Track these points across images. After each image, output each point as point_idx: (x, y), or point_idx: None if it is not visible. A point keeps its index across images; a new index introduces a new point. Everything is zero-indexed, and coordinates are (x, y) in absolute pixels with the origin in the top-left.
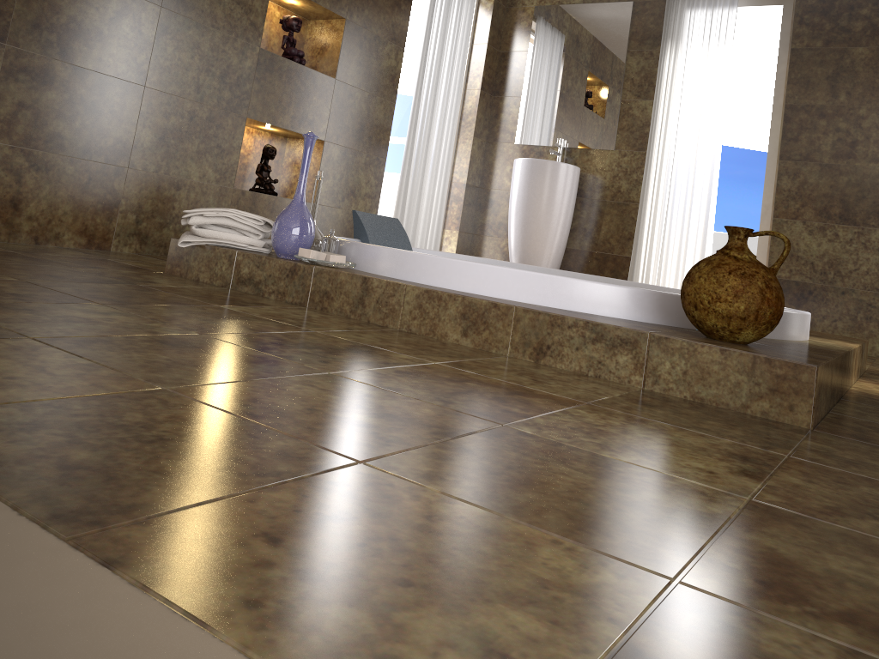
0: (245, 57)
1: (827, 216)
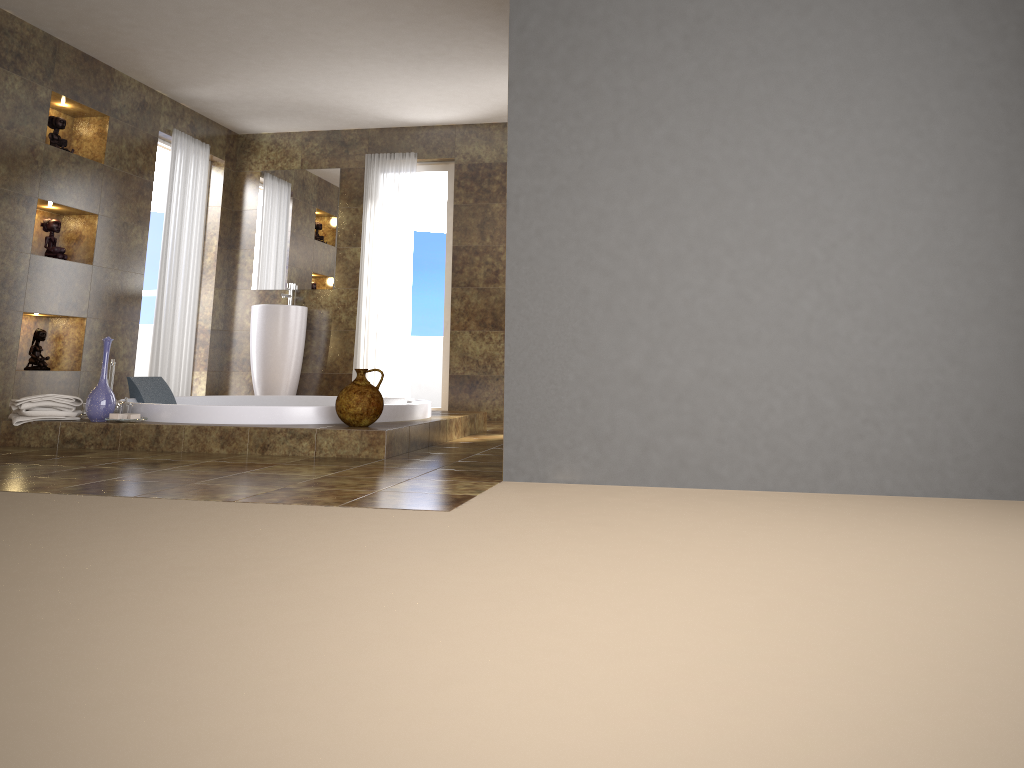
0: (19, 264)
1: (484, 325)
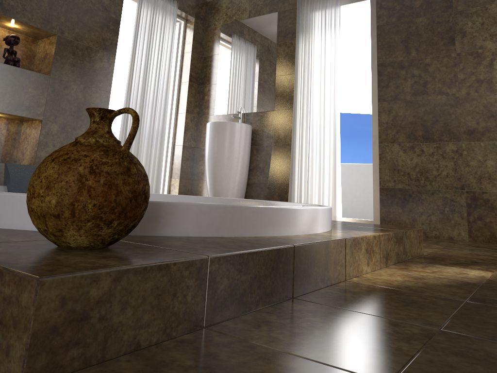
0: None
1: (414, 138)
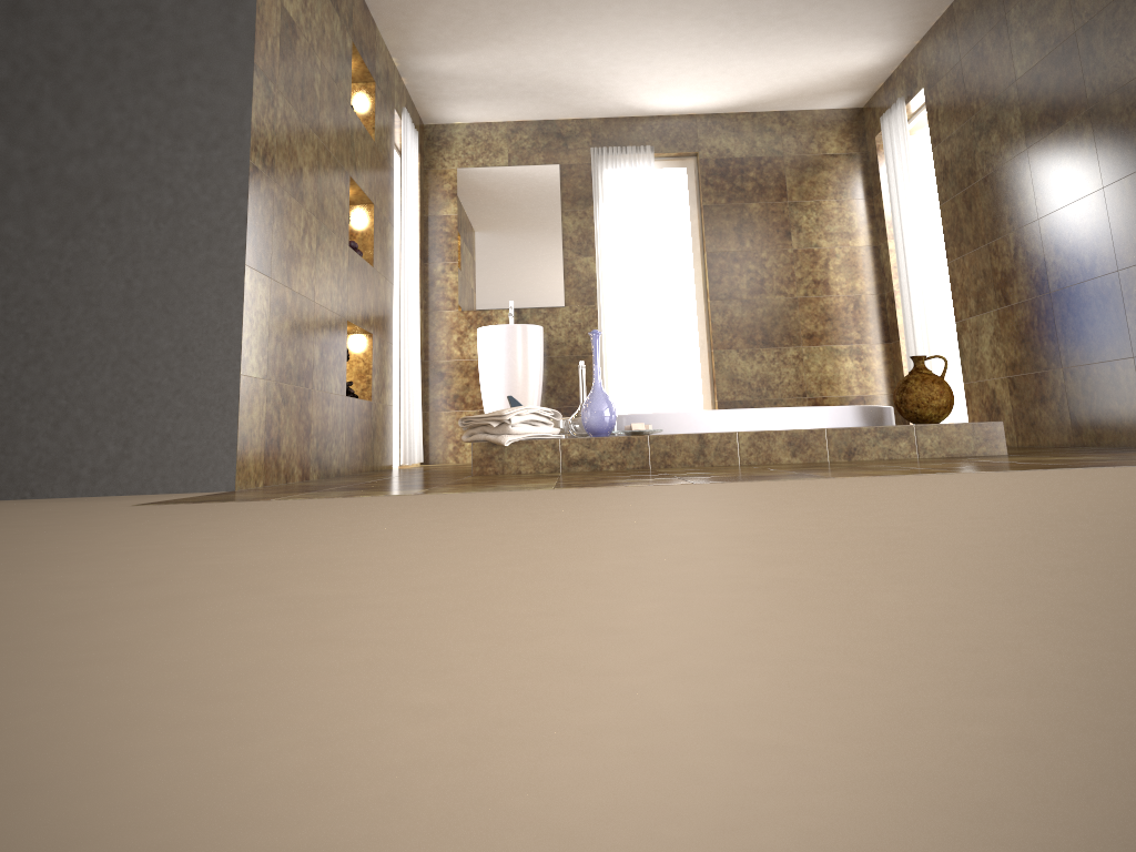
0: (344, 257)
1: (754, 342)
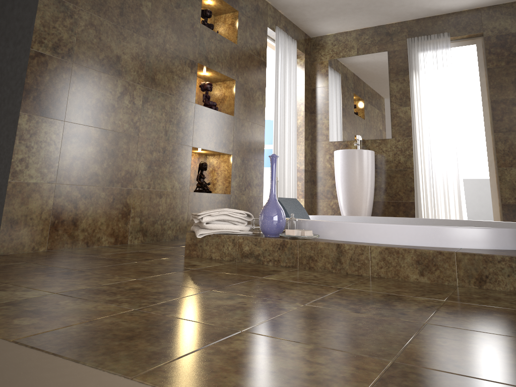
0: (188, 110)
1: None
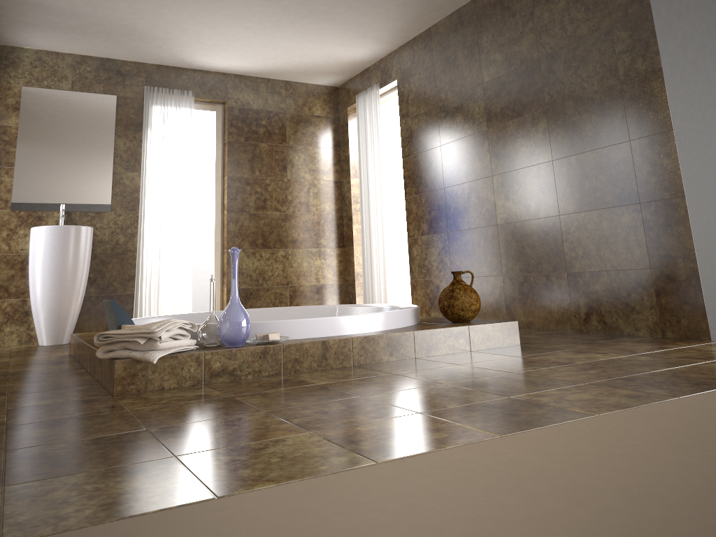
0: None
1: (256, 245)
